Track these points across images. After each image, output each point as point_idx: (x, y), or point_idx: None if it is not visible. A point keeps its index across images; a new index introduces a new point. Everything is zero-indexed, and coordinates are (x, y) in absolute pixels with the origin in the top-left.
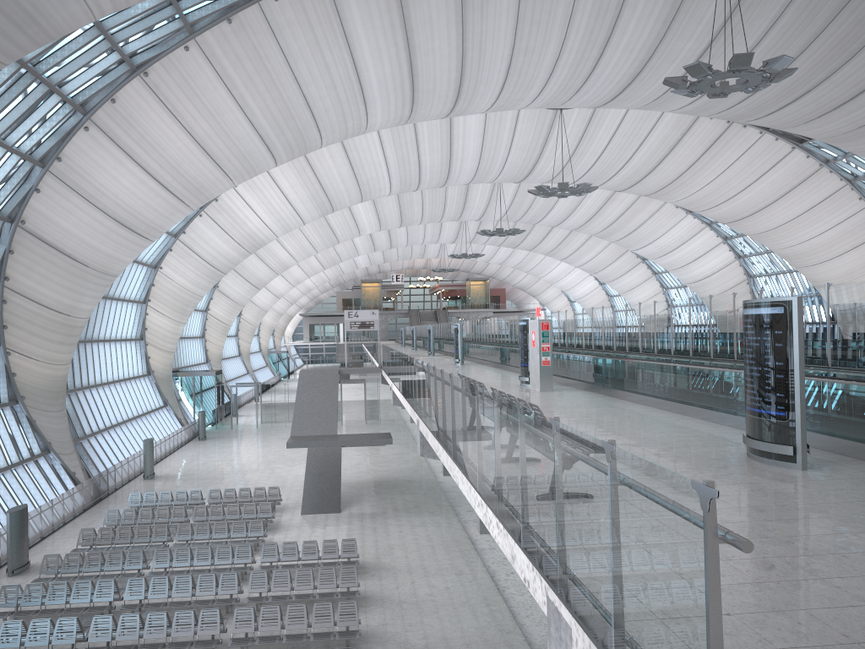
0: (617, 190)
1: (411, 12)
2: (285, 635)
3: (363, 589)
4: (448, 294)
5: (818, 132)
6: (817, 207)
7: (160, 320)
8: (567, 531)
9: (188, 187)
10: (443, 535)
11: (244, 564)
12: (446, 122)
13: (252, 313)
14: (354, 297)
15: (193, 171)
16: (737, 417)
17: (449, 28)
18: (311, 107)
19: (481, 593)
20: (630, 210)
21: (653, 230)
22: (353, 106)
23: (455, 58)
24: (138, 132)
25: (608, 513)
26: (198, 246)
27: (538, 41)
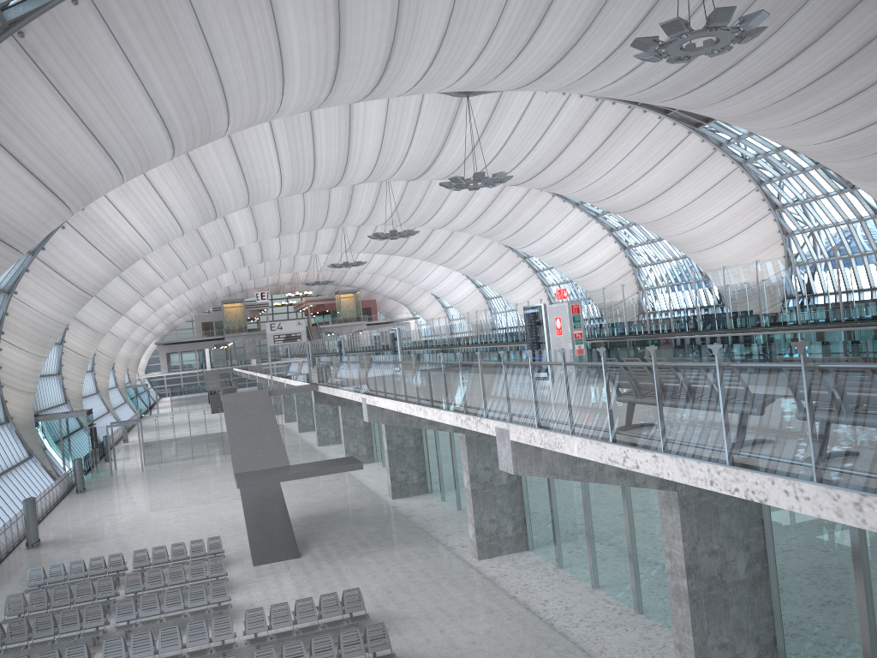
0: (514, 184)
1: None
2: None
3: (387, 649)
4: (317, 309)
5: (731, 110)
6: (710, 191)
7: (17, 356)
8: None
9: (71, 183)
10: (440, 567)
11: (221, 641)
12: (345, 112)
13: (109, 344)
14: (215, 319)
15: (79, 162)
16: None
17: None
18: (222, 83)
19: (531, 632)
20: (518, 207)
21: (541, 226)
22: (269, 83)
23: (388, 26)
24: (9, 111)
25: None
26: (61, 264)
27: (477, 7)
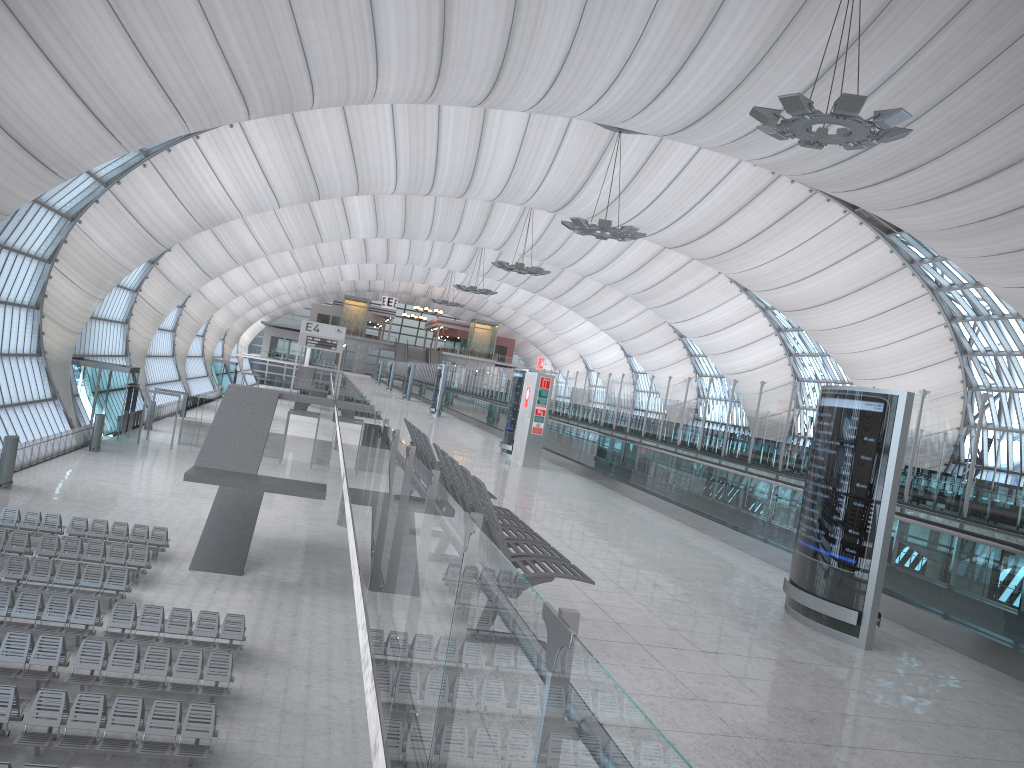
0: (666, 246)
1: None
2: (104, 738)
3: (239, 685)
4: (447, 333)
5: (911, 222)
6: (889, 313)
7: (66, 289)
8: None
9: (123, 117)
10: None
11: (85, 626)
12: (479, 116)
13: (199, 308)
14: (333, 314)
15: (133, 96)
16: (773, 548)
17: None
18: (305, 49)
19: None
20: (677, 275)
21: (699, 303)
22: (361, 62)
23: (502, 29)
24: (61, 25)
25: None
26: (135, 204)
27: (608, 32)
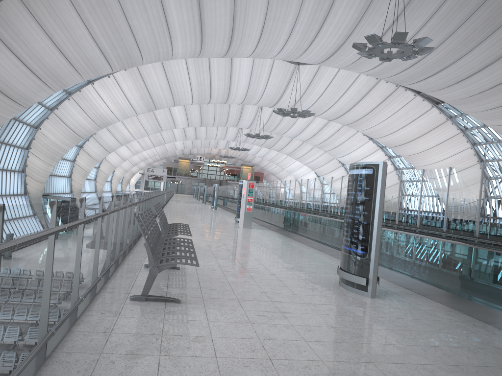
0: (329, 119)
1: None
2: None
3: None
4: (230, 172)
5: (446, 96)
6: (442, 144)
7: (36, 161)
8: None
9: (49, 74)
10: None
11: None
12: (229, 62)
13: (107, 168)
14: (174, 166)
15: (53, 64)
16: None
17: None
18: (134, 34)
19: None
20: (337, 134)
21: (349, 147)
22: (162, 38)
23: (229, 16)
24: (14, 31)
25: None
26: (66, 118)
27: (282, 13)
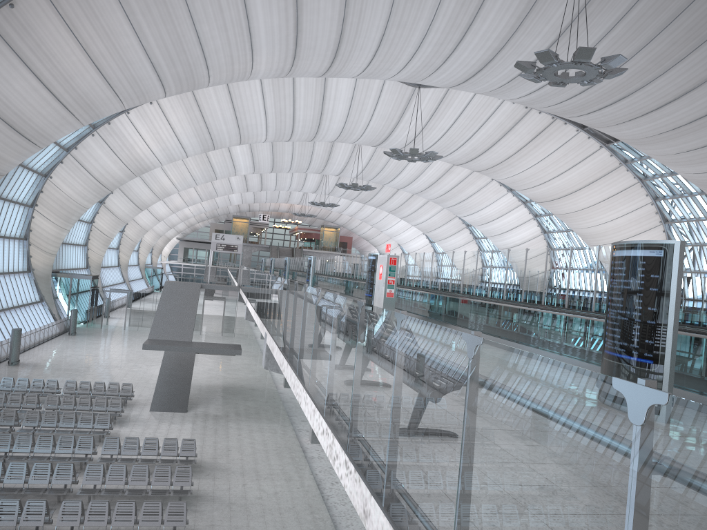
0: (455, 164)
1: None
2: None
3: (196, 488)
4: (305, 236)
5: (625, 133)
6: (613, 198)
7: (45, 224)
8: (483, 518)
9: (79, 101)
10: (278, 441)
11: (85, 455)
12: (321, 84)
13: (134, 231)
14: (225, 229)
15: (85, 86)
16: (575, 360)
17: None
18: (202, 45)
19: (306, 500)
20: (463, 183)
21: (479, 201)
22: (241, 51)
23: (337, 21)
24: (34, 40)
25: (622, 528)
26: (88, 162)
27: (410, 18)
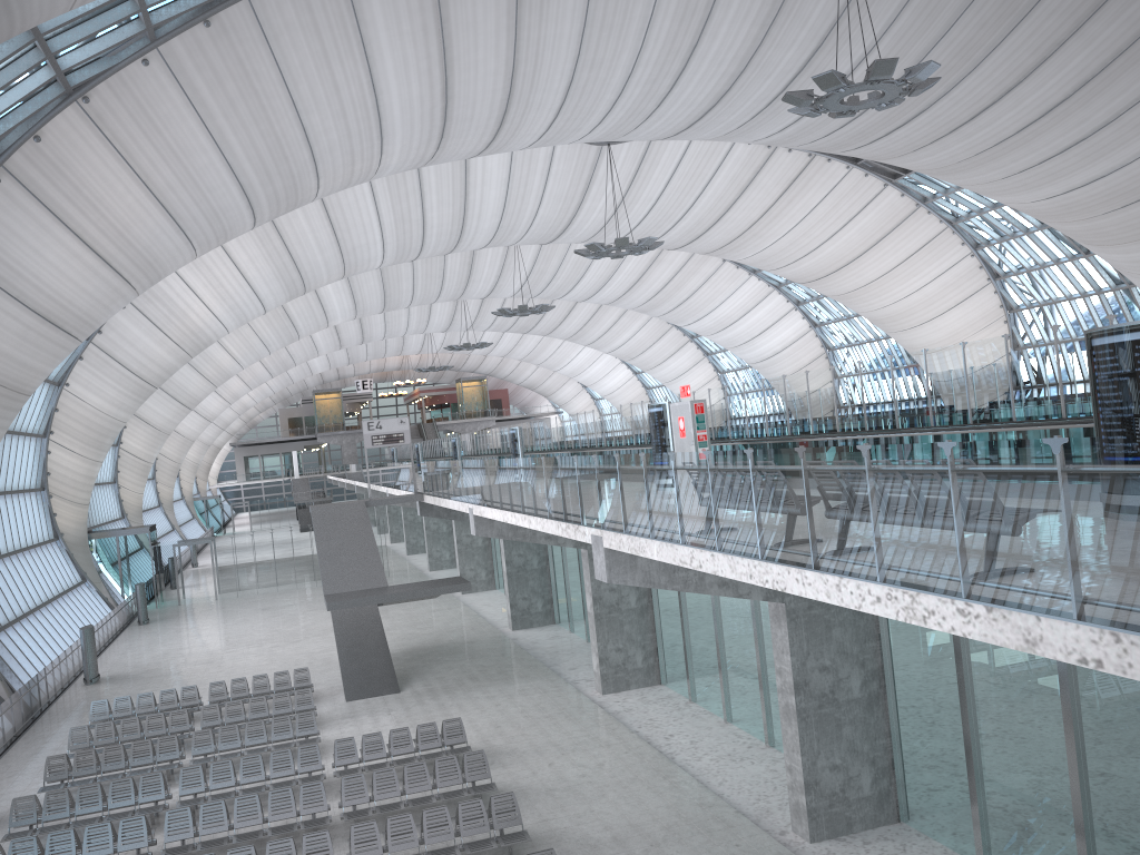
0: (671, 248)
1: (451, 12)
2: (428, 851)
3: (489, 782)
4: (433, 402)
5: (927, 162)
6: (914, 257)
7: (68, 460)
8: None
9: (138, 261)
10: (557, 701)
11: (308, 774)
12: (460, 165)
13: (174, 446)
14: (304, 414)
15: (147, 237)
16: None
17: (499, 34)
18: (311, 144)
19: (648, 765)
20: (680, 274)
21: (709, 298)
22: (366, 142)
23: (503, 75)
24: (71, 183)
25: None
26: (121, 350)
27: (608, 51)
